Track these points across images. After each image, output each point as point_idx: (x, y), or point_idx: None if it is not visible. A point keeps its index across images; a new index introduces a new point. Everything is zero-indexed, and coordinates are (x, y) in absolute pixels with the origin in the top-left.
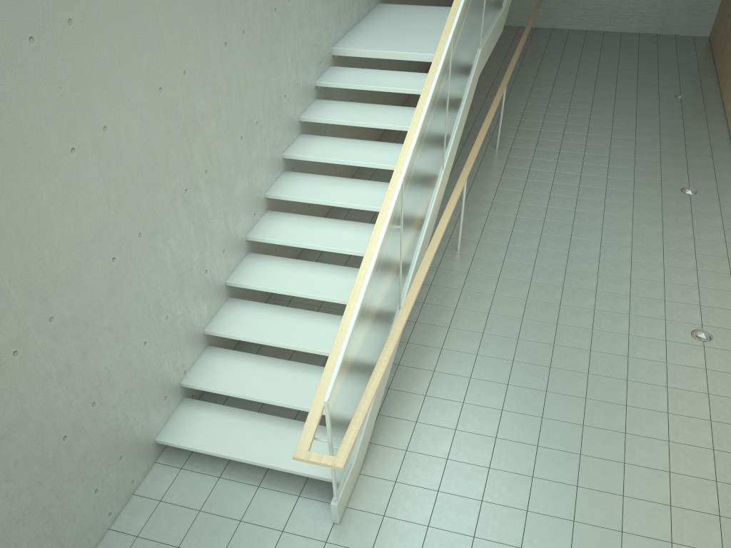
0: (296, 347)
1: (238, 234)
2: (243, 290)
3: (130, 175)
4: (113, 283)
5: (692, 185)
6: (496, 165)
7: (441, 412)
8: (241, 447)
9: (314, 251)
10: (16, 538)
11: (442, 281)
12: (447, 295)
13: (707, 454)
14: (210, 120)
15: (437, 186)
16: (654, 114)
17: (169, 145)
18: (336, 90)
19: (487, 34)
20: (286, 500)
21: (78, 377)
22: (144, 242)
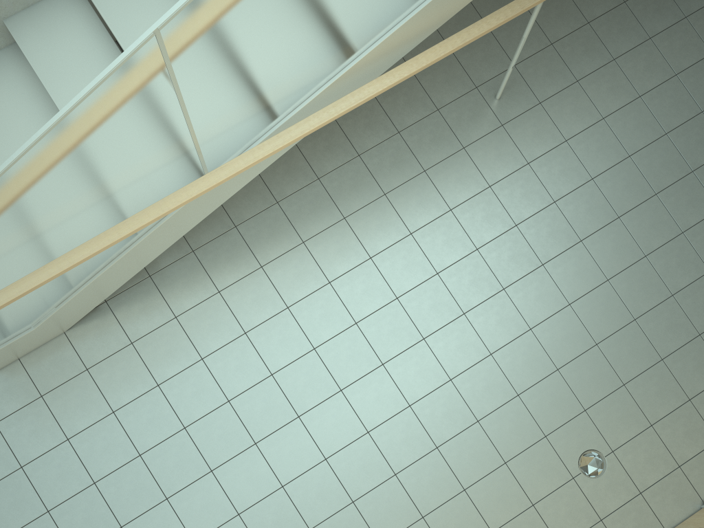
0: None
1: None
2: None
3: None
4: None
5: None
6: None
7: (211, 327)
8: None
9: None
10: None
11: (418, 138)
12: (398, 165)
13: None
14: None
15: (412, 13)
16: None
17: None
18: None
19: None
20: None
21: None
22: None
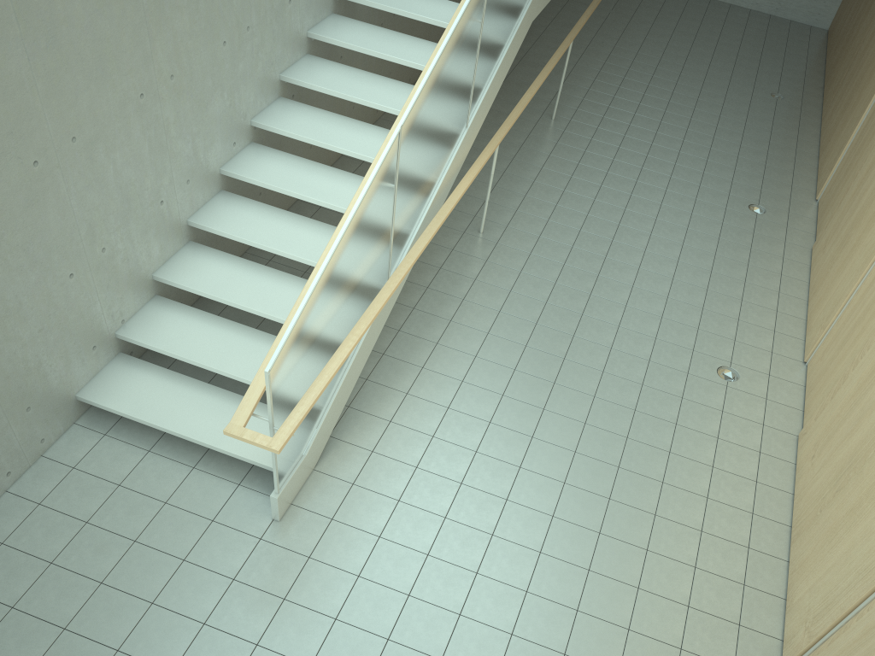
0: (260, 313)
1: (210, 164)
2: (211, 236)
3: (66, 61)
4: (33, 193)
5: (763, 203)
6: (547, 139)
7: (421, 415)
8: (178, 419)
9: (310, 205)
10: None
11: (455, 266)
12: (456, 282)
13: (699, 501)
14: (183, 13)
15: (457, 148)
16: (742, 111)
17: (123, 33)
18: (362, 7)
19: None
20: (223, 487)
21: None
22: (79, 150)
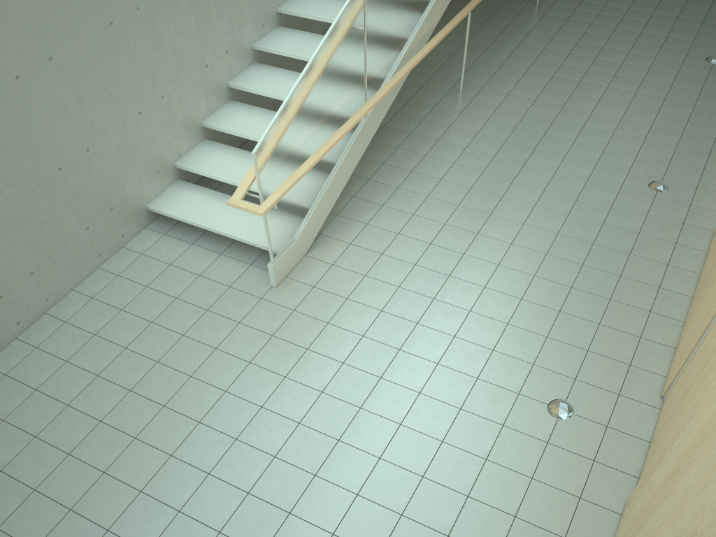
0: None
1: (244, 40)
2: (247, 99)
3: None
4: (110, 46)
5: None
6: (529, 21)
7: (391, 220)
8: (212, 220)
9: None
10: (14, 237)
11: (435, 117)
12: (434, 129)
13: (612, 278)
14: None
15: (428, 10)
16: None
17: None
18: None
19: None
20: (240, 266)
21: (74, 120)
22: (142, 18)
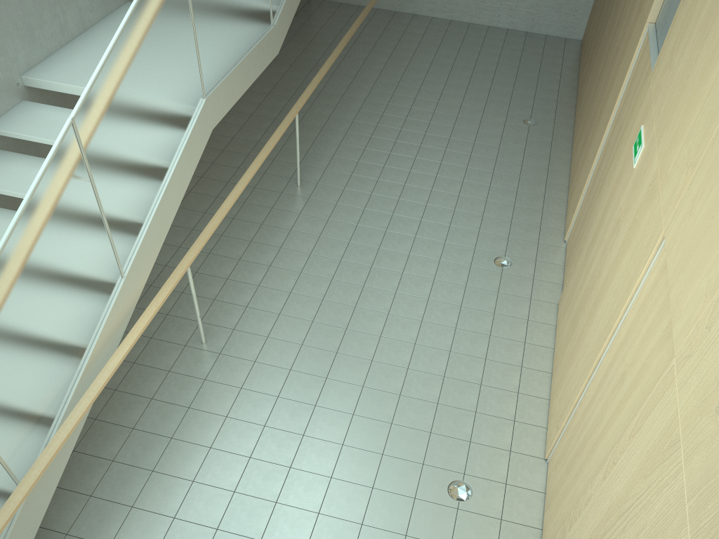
0: None
1: None
2: None
3: None
4: None
5: (509, 253)
6: (290, 212)
7: None
8: None
9: None
10: None
11: (169, 393)
12: (167, 416)
13: None
14: None
15: (111, 305)
16: (493, 146)
17: None
18: None
19: (225, 73)
20: None
21: None
22: None
